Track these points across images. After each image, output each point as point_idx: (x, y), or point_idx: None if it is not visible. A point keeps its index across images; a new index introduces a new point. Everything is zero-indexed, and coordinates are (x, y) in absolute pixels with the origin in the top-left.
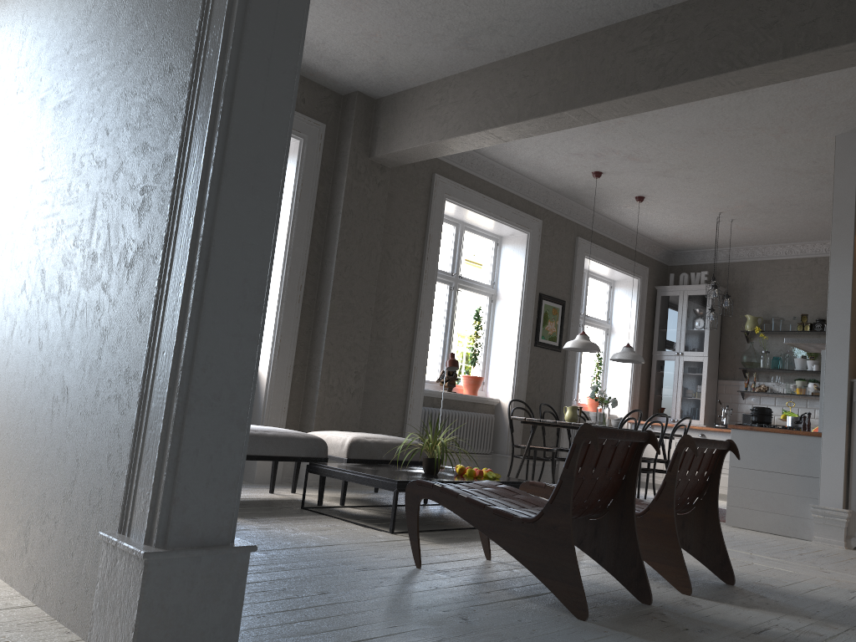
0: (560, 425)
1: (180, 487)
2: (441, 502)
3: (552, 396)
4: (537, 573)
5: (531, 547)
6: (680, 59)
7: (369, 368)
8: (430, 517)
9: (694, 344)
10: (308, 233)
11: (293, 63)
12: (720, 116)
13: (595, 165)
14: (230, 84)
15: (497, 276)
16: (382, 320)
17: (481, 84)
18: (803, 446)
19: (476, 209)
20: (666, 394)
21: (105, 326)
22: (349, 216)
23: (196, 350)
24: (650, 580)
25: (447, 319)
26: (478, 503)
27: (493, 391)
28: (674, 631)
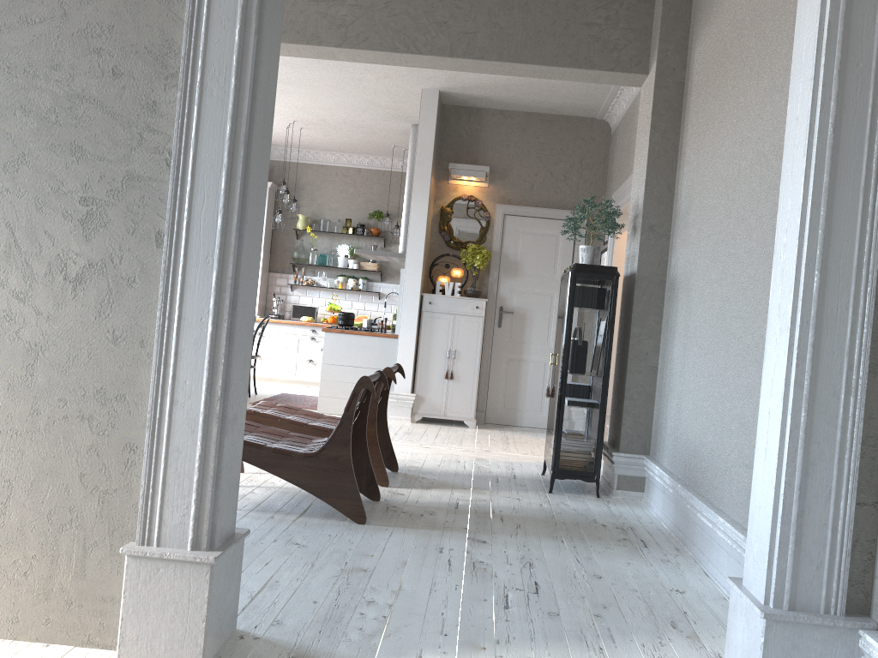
0: None
1: (221, 498)
2: None
3: None
4: (320, 495)
5: (313, 476)
6: (361, 26)
7: None
8: None
9: None
10: None
11: (273, 108)
12: None
13: None
14: (247, 134)
15: None
16: None
17: None
18: (383, 346)
19: None
20: None
21: (35, 341)
22: None
23: (229, 381)
24: None
25: None
26: (256, 444)
27: None
28: (418, 518)
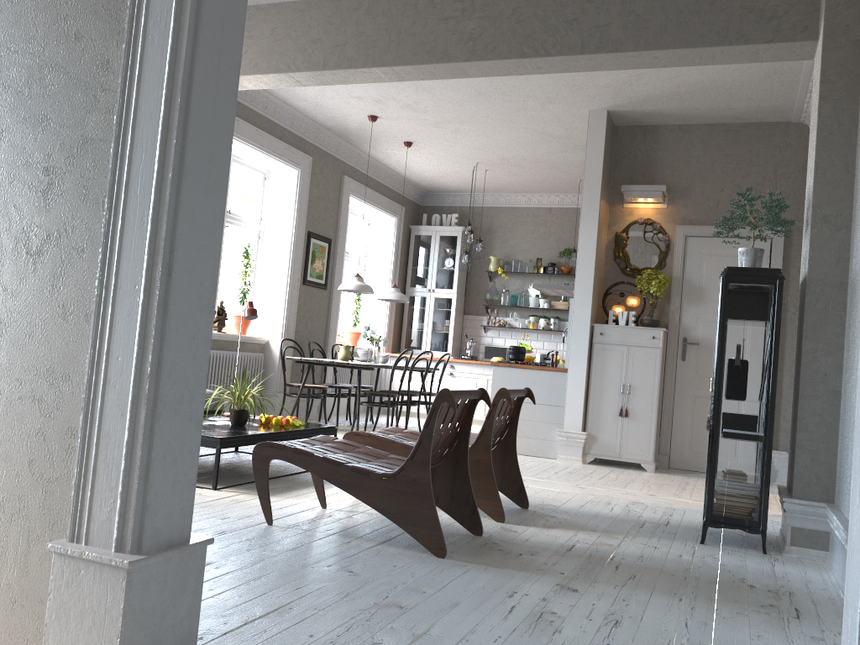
0: (336, 364)
1: (152, 493)
2: (295, 462)
3: (318, 333)
4: (398, 521)
5: (391, 499)
6: (489, 37)
7: None
8: (234, 467)
9: (444, 282)
10: None
11: (238, 58)
12: (500, 82)
13: (373, 110)
14: (186, 79)
15: (265, 212)
16: None
17: (280, 22)
18: (552, 380)
19: (249, 143)
20: (418, 328)
21: (1, 318)
22: None
23: (162, 357)
24: None
25: None
26: (335, 462)
27: (261, 330)
28: (513, 557)
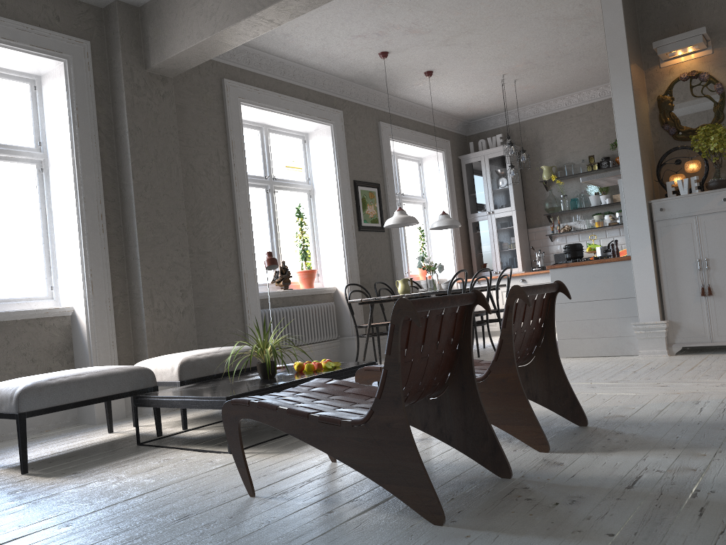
0: (395, 299)
1: None
2: (262, 420)
3: (384, 274)
4: (380, 480)
5: (367, 453)
6: None
7: (197, 283)
8: None
9: (501, 202)
10: (97, 159)
11: None
12: None
13: (380, 45)
14: None
15: (311, 172)
16: (200, 234)
17: None
18: (616, 272)
19: (274, 109)
20: (486, 251)
21: None
22: (137, 133)
23: None
24: (505, 442)
25: (270, 222)
26: (301, 413)
27: (329, 280)
28: (543, 511)
